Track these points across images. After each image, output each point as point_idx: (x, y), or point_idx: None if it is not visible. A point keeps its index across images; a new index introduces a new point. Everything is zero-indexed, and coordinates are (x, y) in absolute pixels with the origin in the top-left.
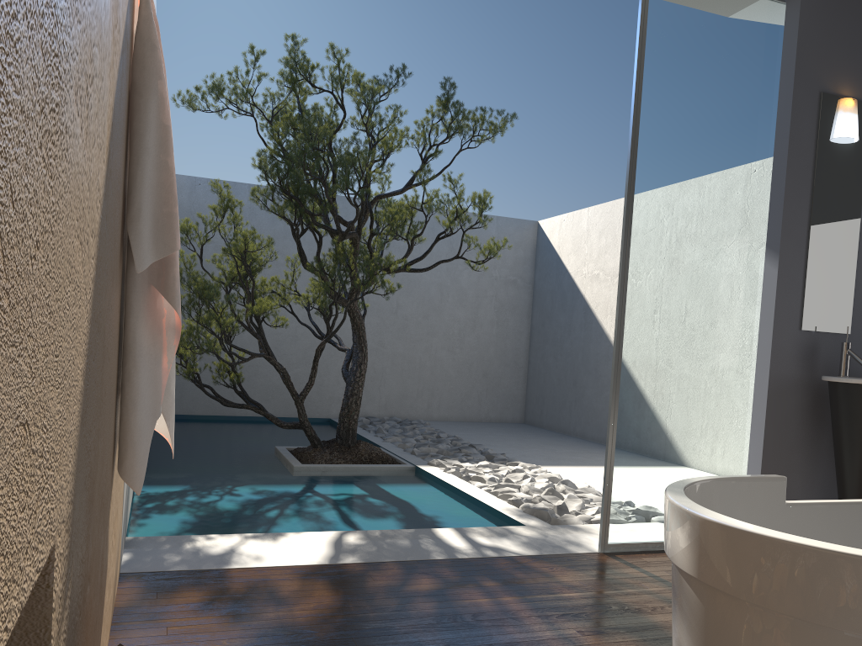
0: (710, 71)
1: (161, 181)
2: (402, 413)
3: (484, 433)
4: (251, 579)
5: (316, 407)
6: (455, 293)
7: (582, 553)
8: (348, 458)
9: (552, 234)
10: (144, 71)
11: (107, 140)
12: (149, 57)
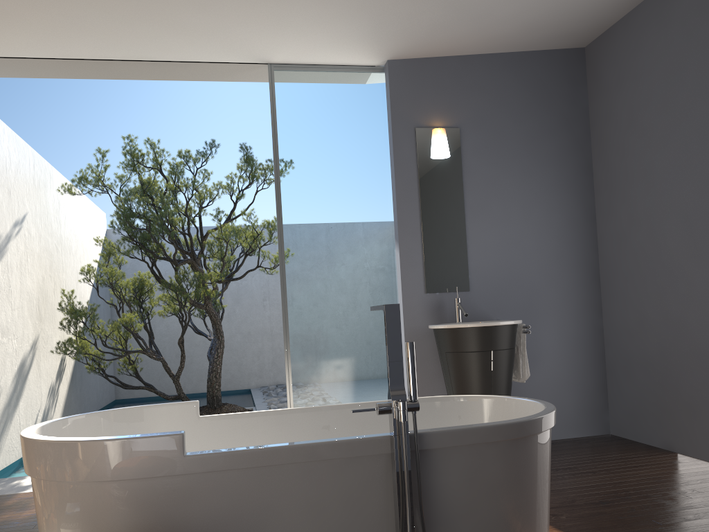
0: (331, 128)
1: None
2: None
3: None
4: (25, 497)
5: (239, 381)
6: None
7: None
8: None
9: None
10: None
11: None
12: None
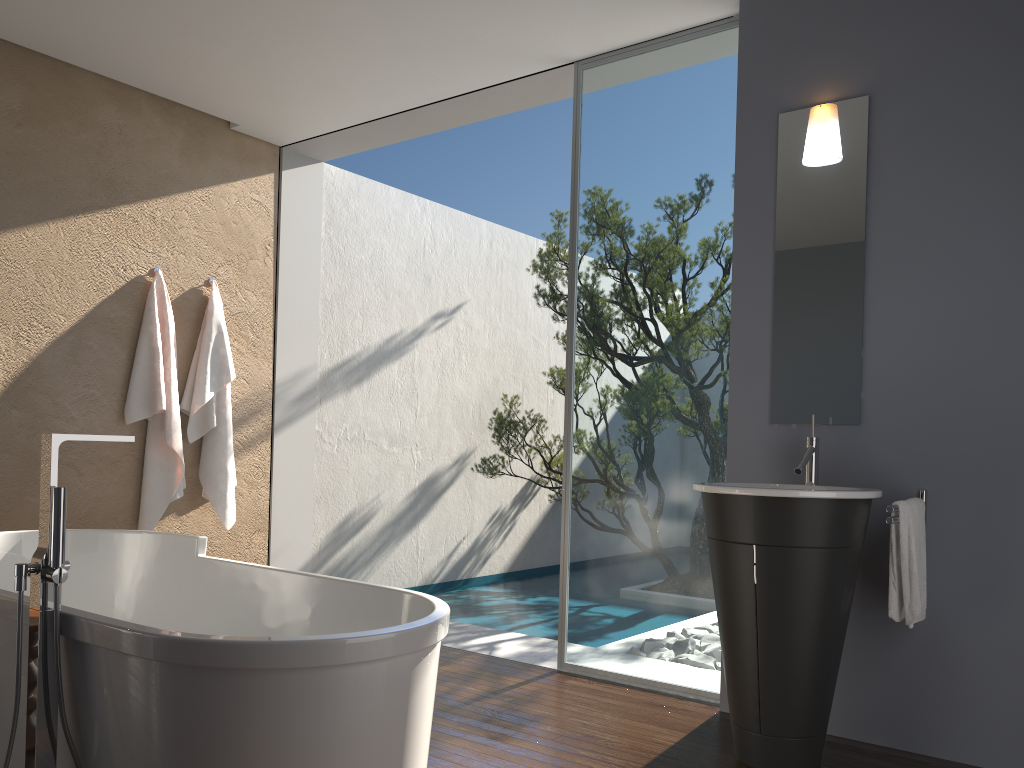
0: (654, 144)
1: (151, 376)
2: None
3: None
4: None
5: None
6: None
7: (537, 666)
8: None
9: None
10: (143, 323)
11: (3, 378)
12: (146, 316)
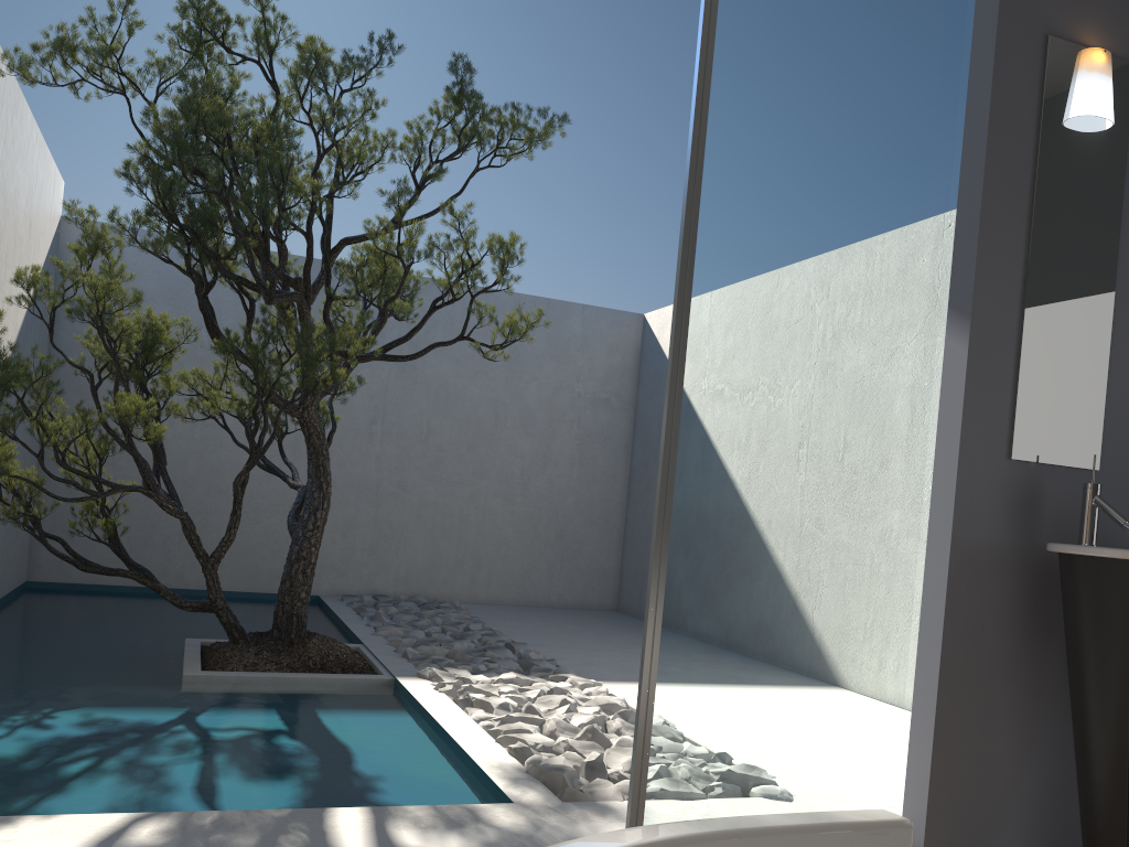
0: None
1: None
2: (432, 591)
3: (545, 625)
4: None
5: None
6: (518, 414)
7: None
8: (284, 661)
9: (662, 332)
10: None
11: None
12: None
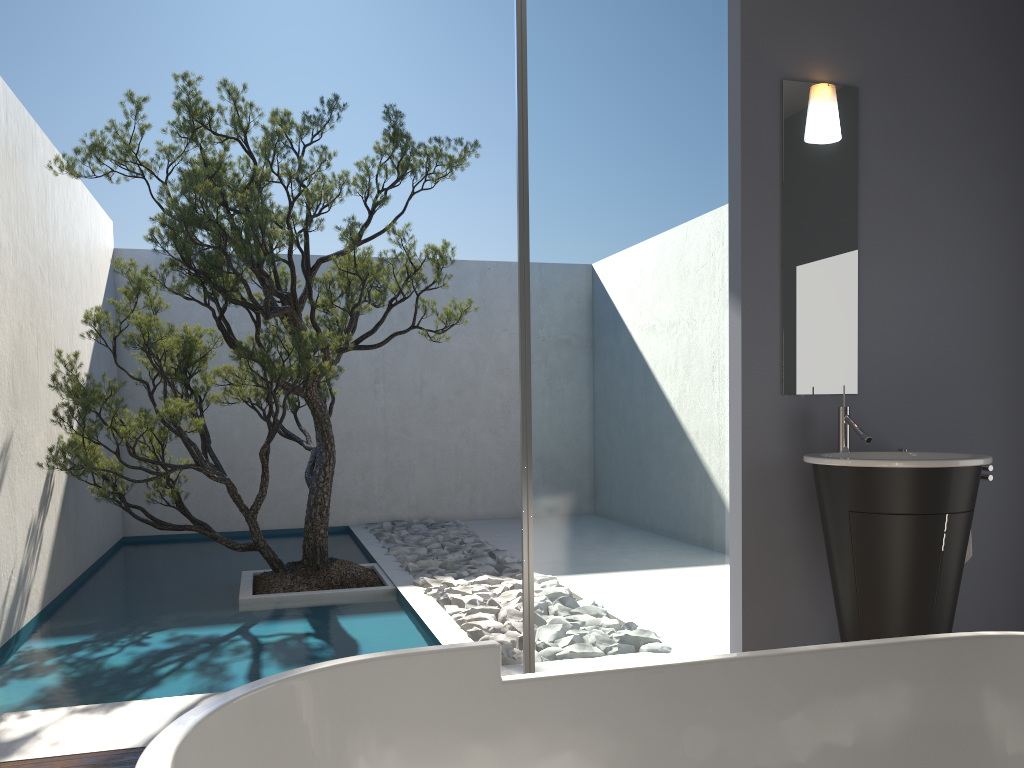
0: (625, 69)
1: None
2: (439, 513)
3: None
4: None
5: (331, 513)
6: (494, 361)
7: None
8: (313, 582)
9: None
10: None
11: None
12: None
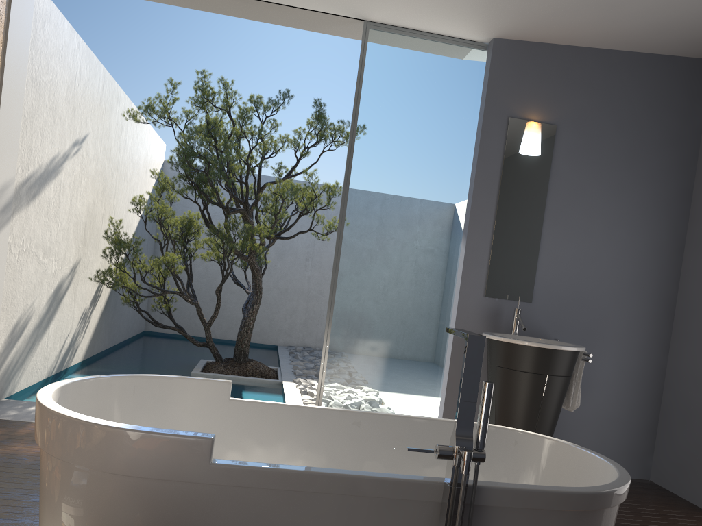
0: (418, 102)
1: None
2: None
3: None
4: None
5: (268, 336)
6: None
7: None
8: (235, 371)
9: None
10: None
11: None
12: None
